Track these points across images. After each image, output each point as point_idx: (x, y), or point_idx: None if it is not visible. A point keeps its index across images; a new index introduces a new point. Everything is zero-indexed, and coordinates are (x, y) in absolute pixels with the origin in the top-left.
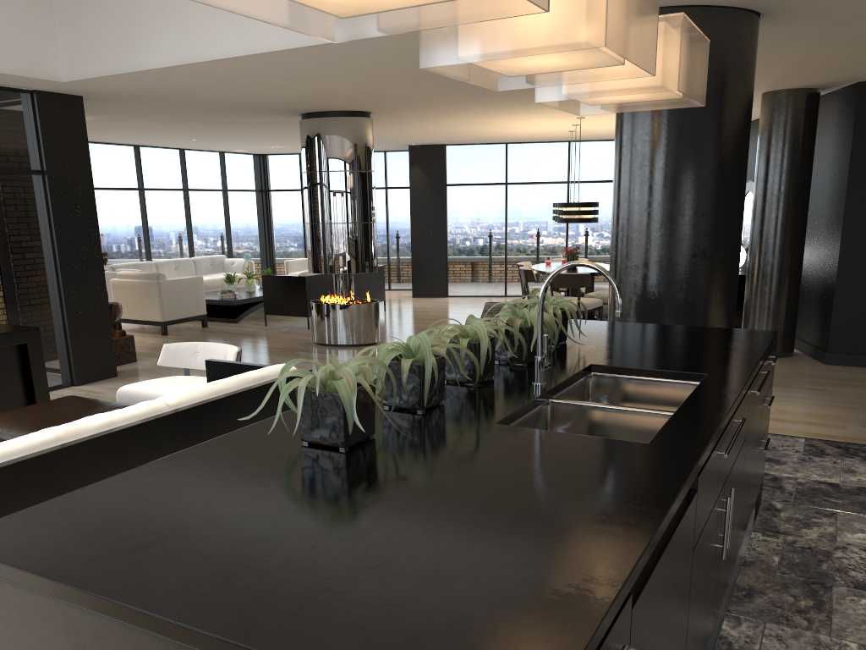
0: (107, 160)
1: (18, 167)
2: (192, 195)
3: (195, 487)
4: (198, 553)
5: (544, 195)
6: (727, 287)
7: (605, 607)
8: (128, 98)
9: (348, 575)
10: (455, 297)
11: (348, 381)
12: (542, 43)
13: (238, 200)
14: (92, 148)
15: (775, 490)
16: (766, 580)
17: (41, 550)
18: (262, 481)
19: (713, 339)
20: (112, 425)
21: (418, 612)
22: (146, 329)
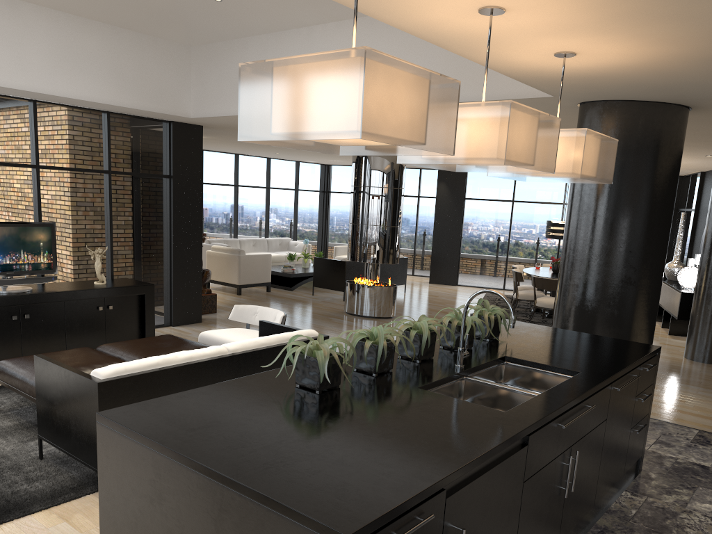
0: (215, 163)
1: (154, 172)
2: (272, 191)
3: (229, 402)
4: (222, 436)
5: (543, 213)
6: (648, 307)
7: (420, 490)
8: (233, 128)
9: (295, 457)
10: (463, 286)
11: (325, 351)
12: (468, 158)
13: (306, 197)
14: (206, 154)
15: (656, 464)
16: (619, 524)
17: (145, 424)
18: (266, 404)
19: (606, 347)
20: (192, 359)
21: (323, 478)
22: (227, 289)
